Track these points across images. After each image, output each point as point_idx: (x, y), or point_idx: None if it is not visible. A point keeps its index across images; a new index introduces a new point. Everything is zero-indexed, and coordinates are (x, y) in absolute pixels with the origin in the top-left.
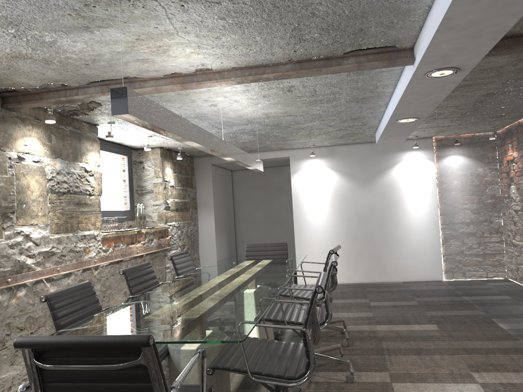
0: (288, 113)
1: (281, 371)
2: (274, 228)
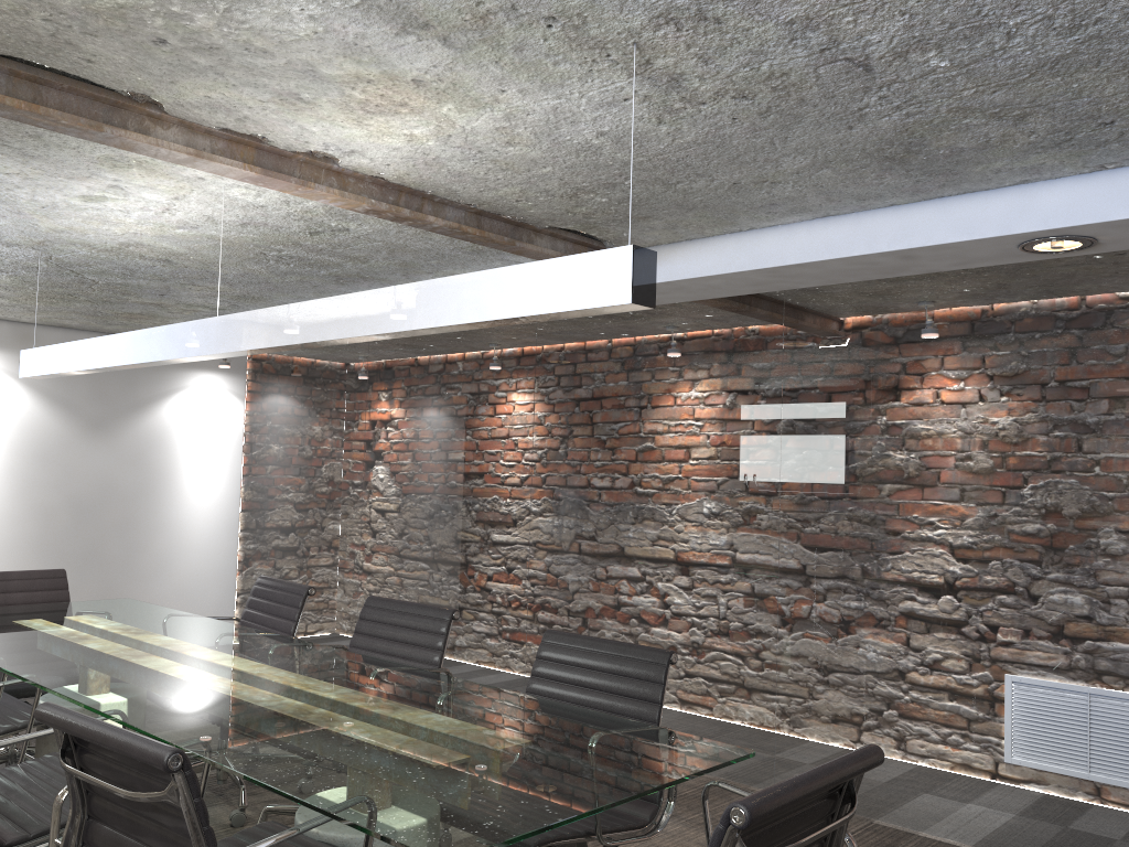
0: (177, 256)
1: (617, 819)
2: None
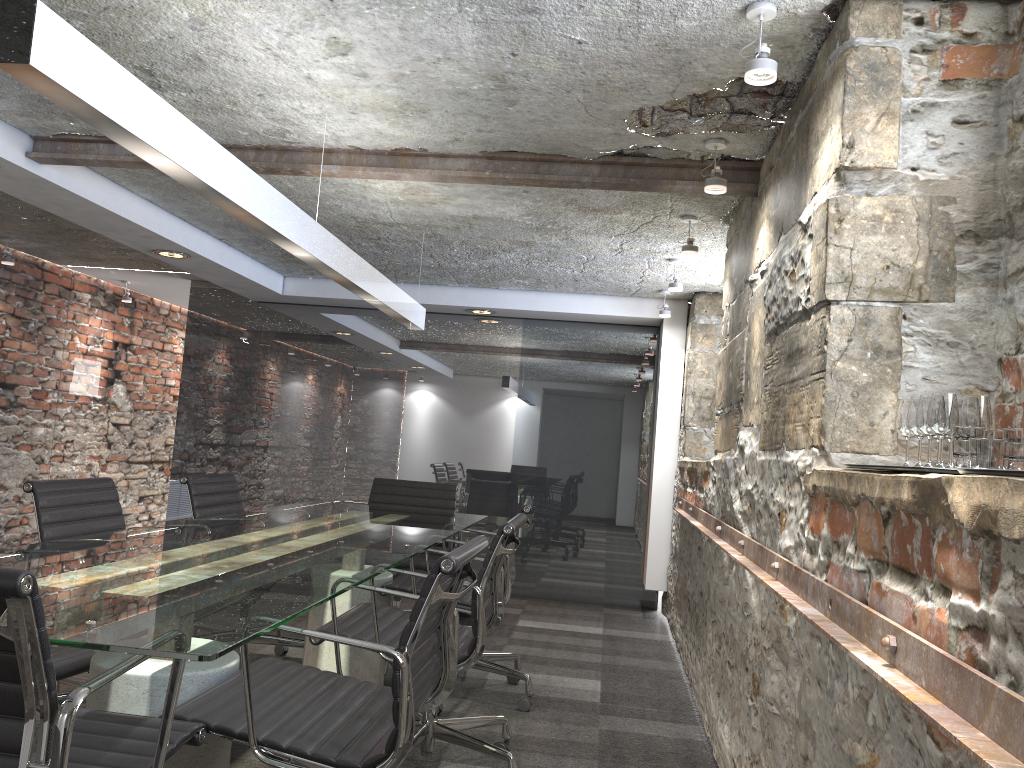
0: None
1: None
2: None
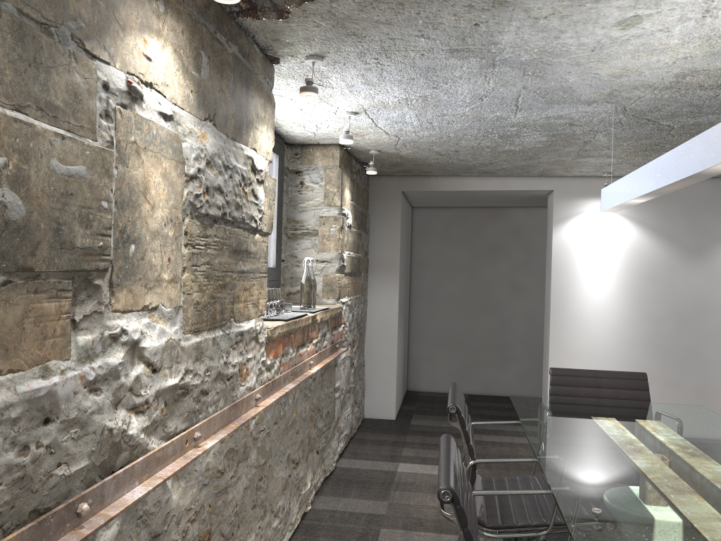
0: None
1: None
2: (479, 316)
